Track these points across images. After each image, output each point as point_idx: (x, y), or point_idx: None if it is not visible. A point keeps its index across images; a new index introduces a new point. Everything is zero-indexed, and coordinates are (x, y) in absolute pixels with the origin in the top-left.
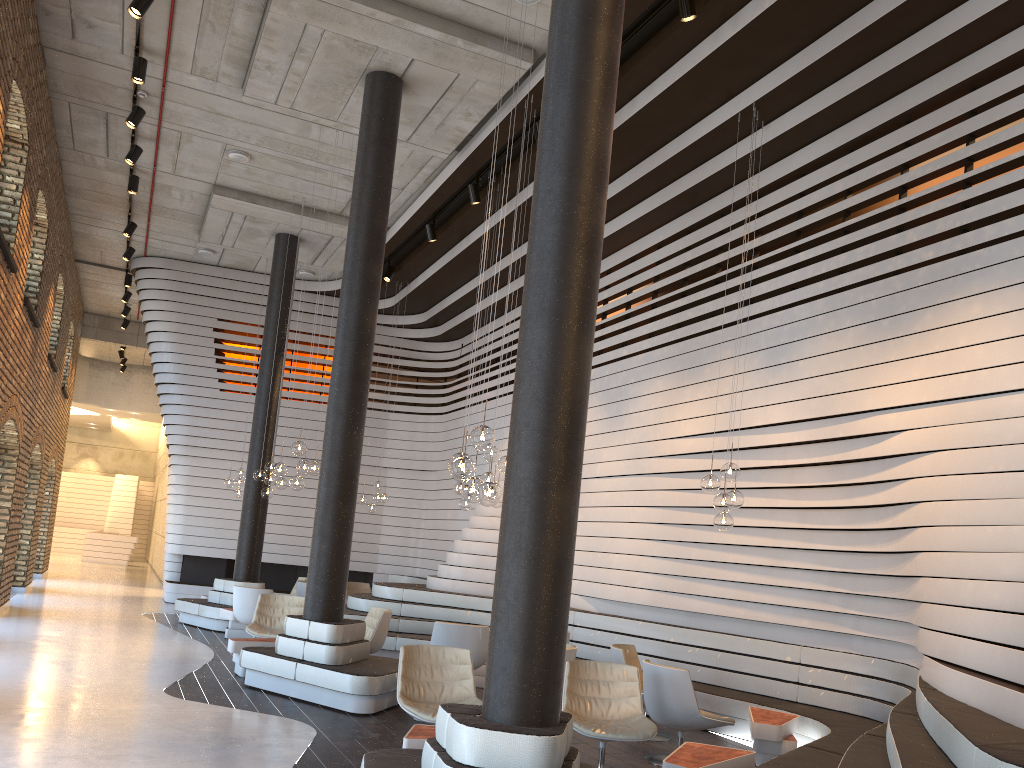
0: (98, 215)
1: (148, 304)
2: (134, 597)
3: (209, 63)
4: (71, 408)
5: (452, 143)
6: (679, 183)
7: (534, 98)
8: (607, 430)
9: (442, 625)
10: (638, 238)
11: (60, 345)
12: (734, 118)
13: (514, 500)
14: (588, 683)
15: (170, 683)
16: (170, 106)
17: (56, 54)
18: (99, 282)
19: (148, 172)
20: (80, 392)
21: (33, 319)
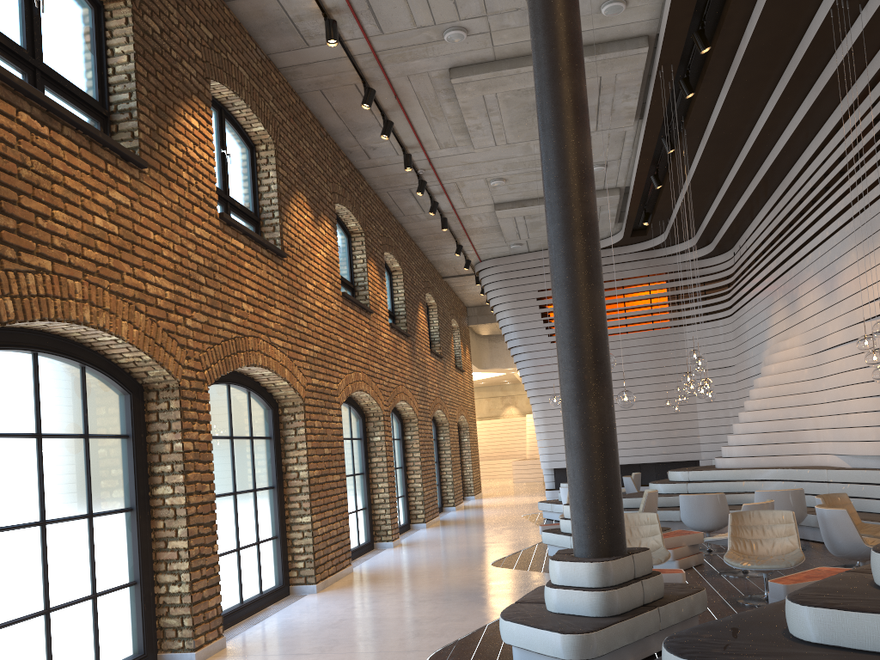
0: (439, 247)
1: (490, 294)
2: (527, 504)
3: (446, 139)
4: (487, 373)
5: (629, 118)
6: (822, 76)
7: (665, 67)
8: (827, 305)
9: (683, 497)
10: (819, 128)
11: (443, 339)
12: (830, 14)
13: (563, 411)
14: (753, 528)
15: (499, 558)
16: (440, 171)
17: (366, 170)
18: (464, 286)
19: (451, 212)
20: (486, 361)
21: (403, 333)
